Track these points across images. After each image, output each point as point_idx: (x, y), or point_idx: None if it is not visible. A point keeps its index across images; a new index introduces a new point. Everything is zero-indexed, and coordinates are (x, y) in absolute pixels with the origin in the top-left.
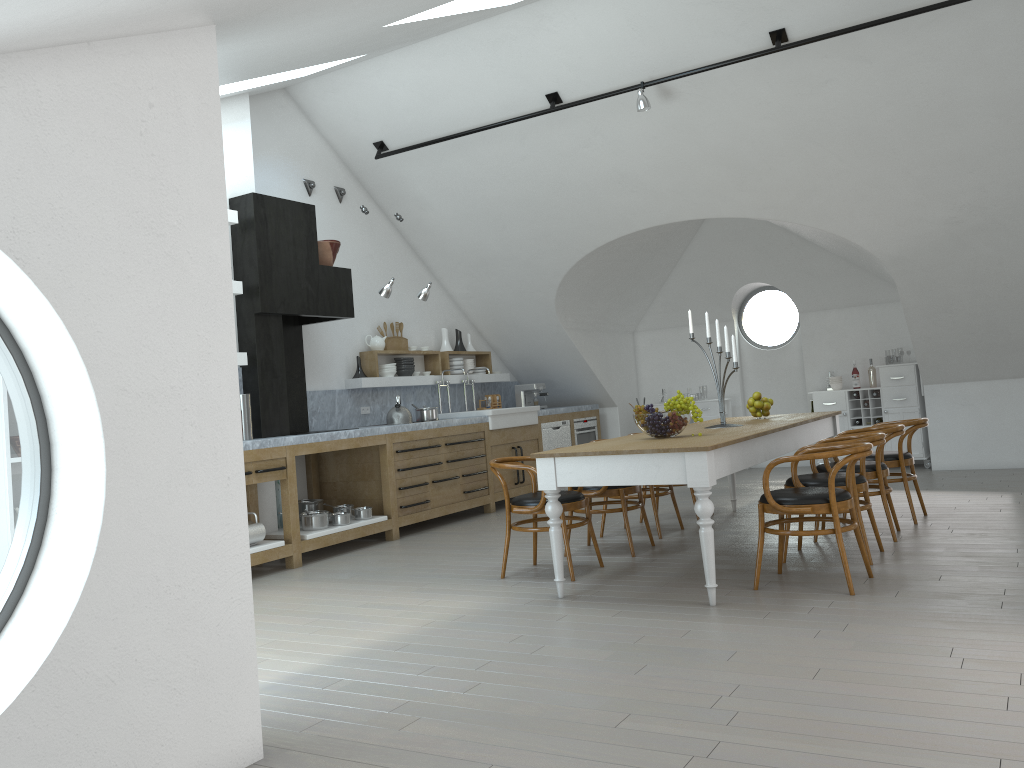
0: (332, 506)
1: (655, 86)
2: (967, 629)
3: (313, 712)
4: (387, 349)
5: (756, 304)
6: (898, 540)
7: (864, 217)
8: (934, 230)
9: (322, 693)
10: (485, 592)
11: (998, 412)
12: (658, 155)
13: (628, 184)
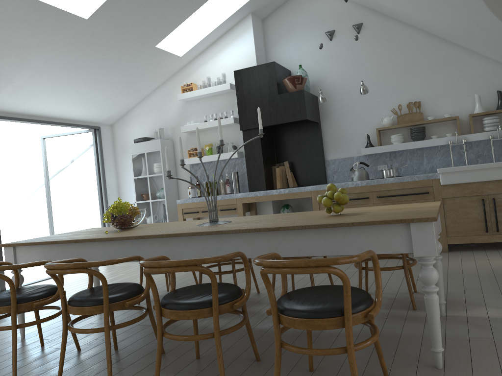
0: None
1: None
2: None
3: None
4: (397, 124)
5: None
6: None
7: None
8: None
9: None
10: None
11: None
12: None
13: None
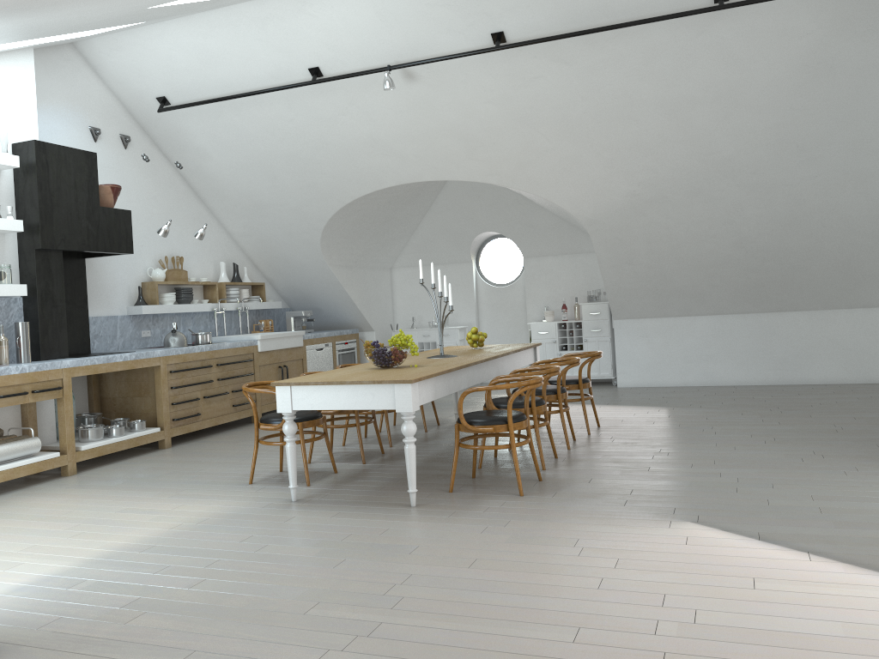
0: (110, 419)
1: (400, 69)
2: (594, 523)
3: (53, 611)
4: (168, 280)
5: (509, 240)
6: (571, 448)
7: (567, 187)
8: (619, 200)
9: (65, 593)
10: (232, 497)
11: (667, 342)
12: (404, 126)
13: (380, 148)
